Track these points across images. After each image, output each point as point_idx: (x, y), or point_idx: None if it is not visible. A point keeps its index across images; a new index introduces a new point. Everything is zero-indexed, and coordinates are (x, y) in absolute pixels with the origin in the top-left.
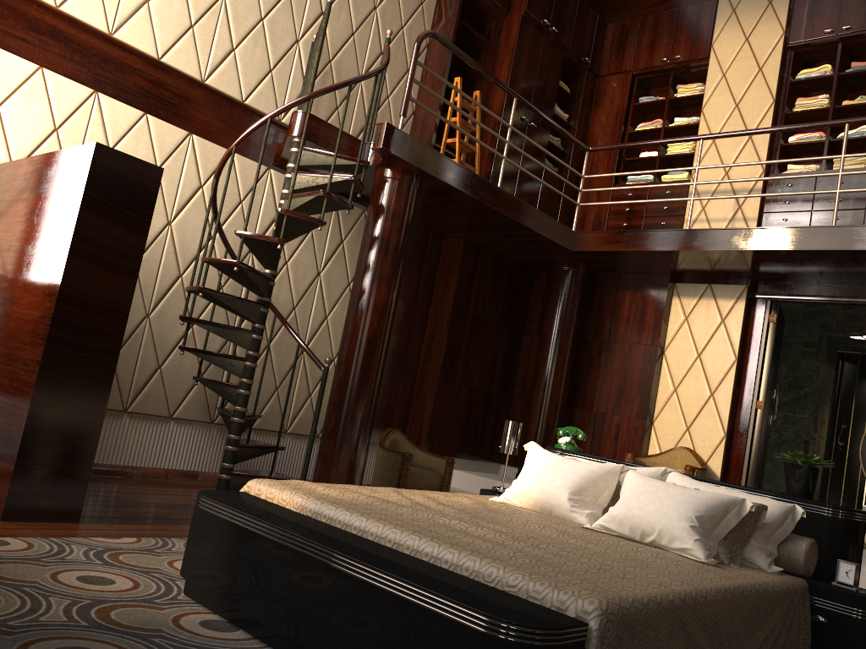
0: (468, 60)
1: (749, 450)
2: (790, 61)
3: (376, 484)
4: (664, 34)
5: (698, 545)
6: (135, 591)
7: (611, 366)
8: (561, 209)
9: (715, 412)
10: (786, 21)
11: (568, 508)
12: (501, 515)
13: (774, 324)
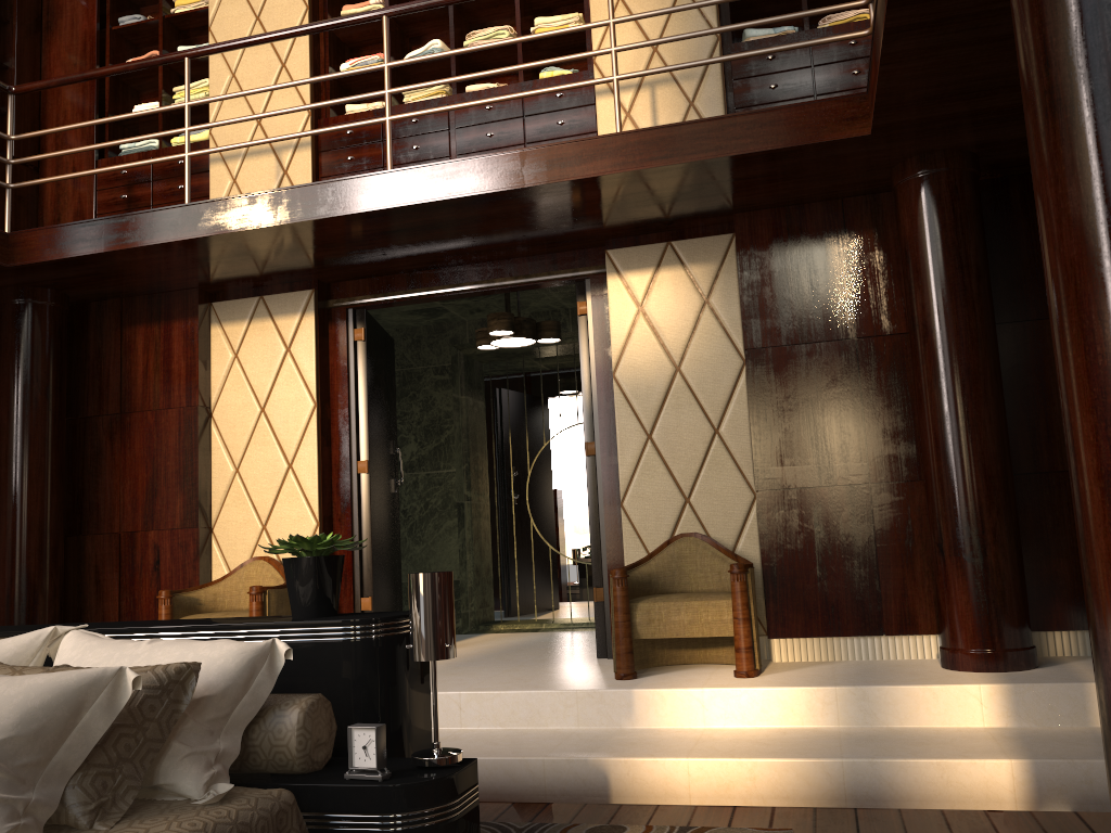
0: None
1: (359, 538)
2: None
3: None
4: None
5: None
6: None
7: (131, 453)
8: (11, 206)
9: (300, 492)
10: None
11: None
12: None
13: (363, 342)
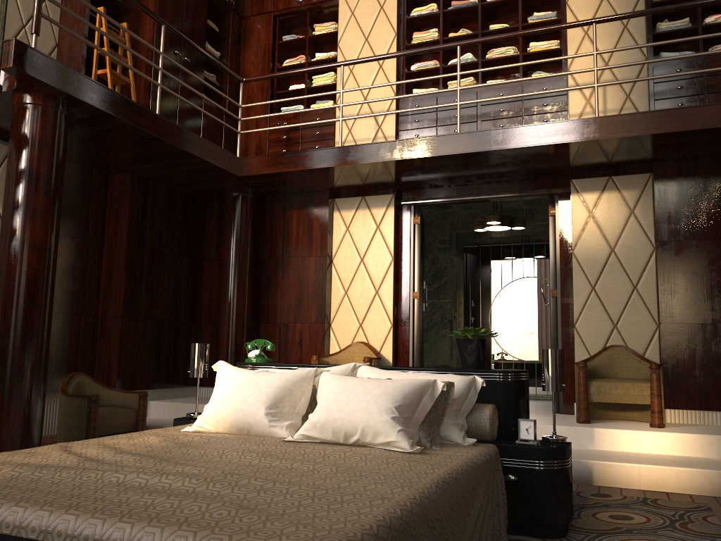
0: None
1: (412, 335)
2: (404, 0)
3: (63, 434)
4: None
5: (402, 436)
6: None
7: (288, 280)
8: (224, 141)
9: (382, 307)
10: None
11: (267, 423)
12: (194, 448)
13: (419, 225)
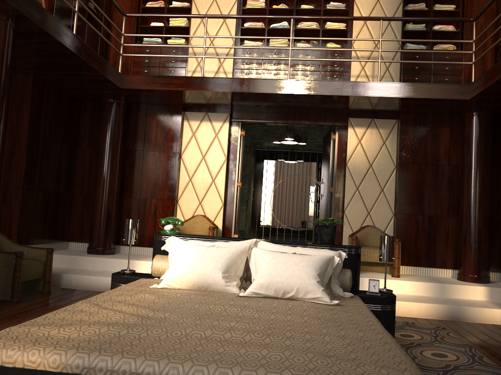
0: None
1: (235, 212)
2: None
3: None
4: None
5: (324, 293)
6: None
7: (147, 167)
8: None
9: (216, 191)
10: None
11: (224, 284)
12: (196, 305)
13: (243, 136)
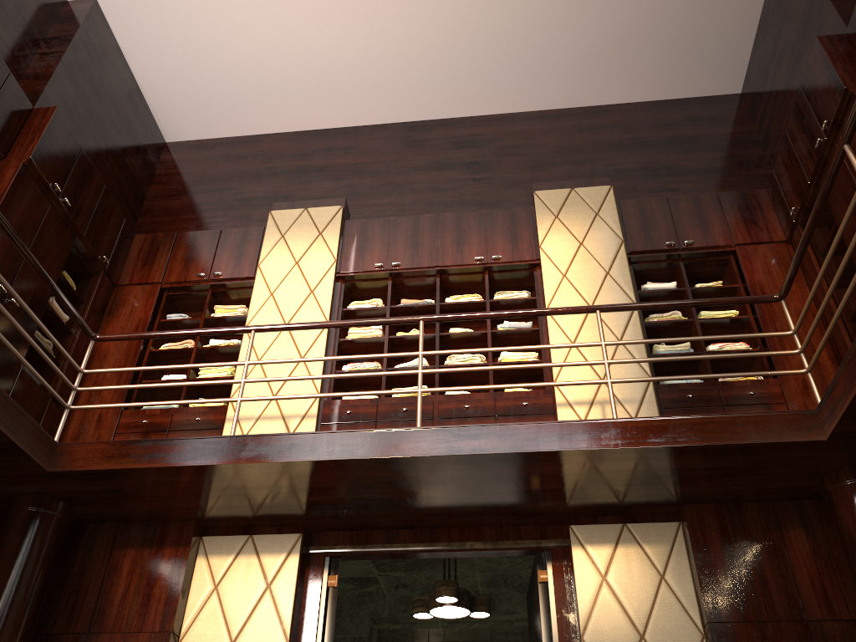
0: None
1: None
2: (342, 290)
3: None
4: (203, 250)
5: None
6: None
7: None
8: None
9: None
10: (338, 251)
11: None
12: None
13: (335, 589)
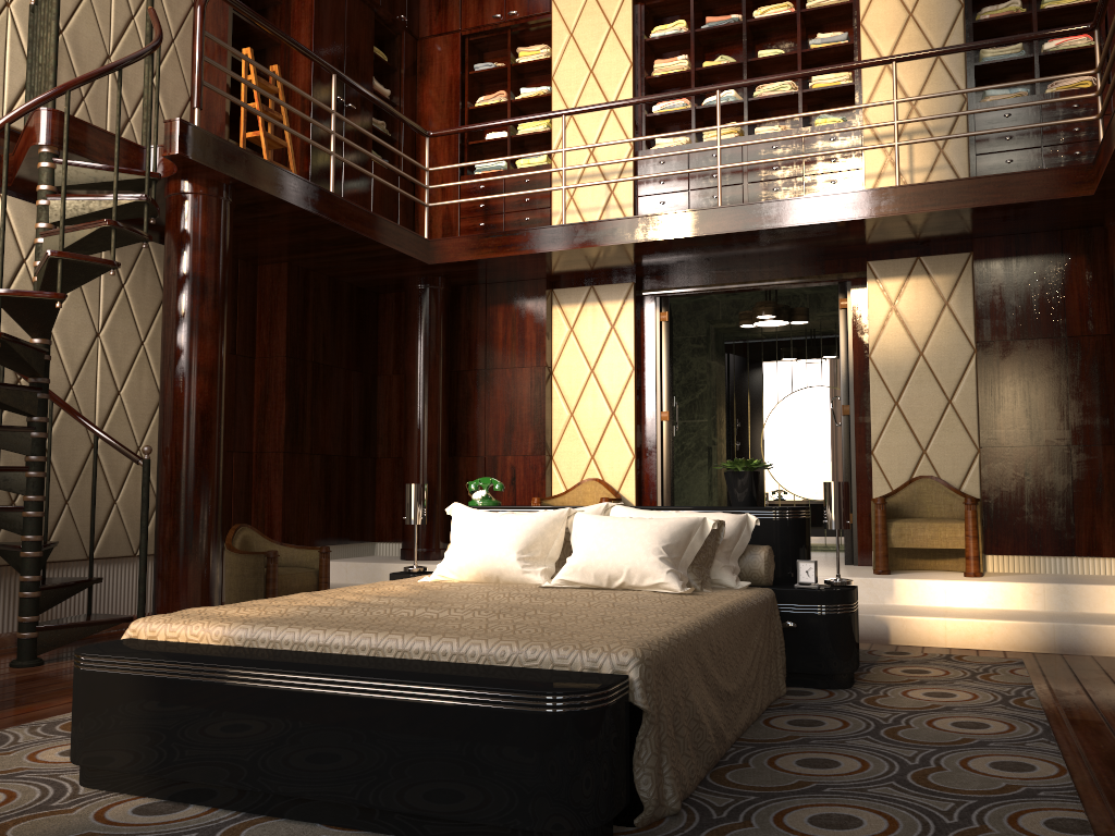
0: (269, 27)
1: (661, 469)
2: (642, 16)
3: (235, 600)
4: None
5: (671, 577)
6: (16, 802)
7: (493, 399)
8: (400, 212)
9: (620, 433)
10: None
11: (520, 569)
12: (453, 593)
13: (666, 323)
